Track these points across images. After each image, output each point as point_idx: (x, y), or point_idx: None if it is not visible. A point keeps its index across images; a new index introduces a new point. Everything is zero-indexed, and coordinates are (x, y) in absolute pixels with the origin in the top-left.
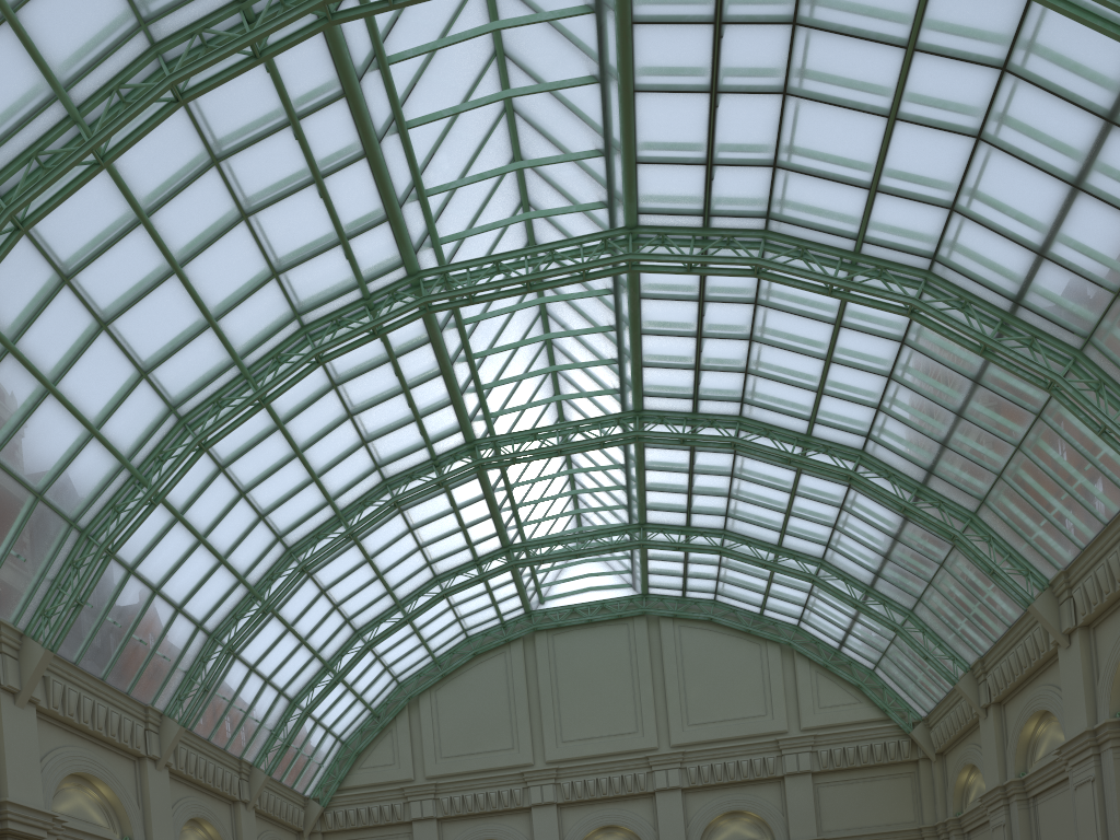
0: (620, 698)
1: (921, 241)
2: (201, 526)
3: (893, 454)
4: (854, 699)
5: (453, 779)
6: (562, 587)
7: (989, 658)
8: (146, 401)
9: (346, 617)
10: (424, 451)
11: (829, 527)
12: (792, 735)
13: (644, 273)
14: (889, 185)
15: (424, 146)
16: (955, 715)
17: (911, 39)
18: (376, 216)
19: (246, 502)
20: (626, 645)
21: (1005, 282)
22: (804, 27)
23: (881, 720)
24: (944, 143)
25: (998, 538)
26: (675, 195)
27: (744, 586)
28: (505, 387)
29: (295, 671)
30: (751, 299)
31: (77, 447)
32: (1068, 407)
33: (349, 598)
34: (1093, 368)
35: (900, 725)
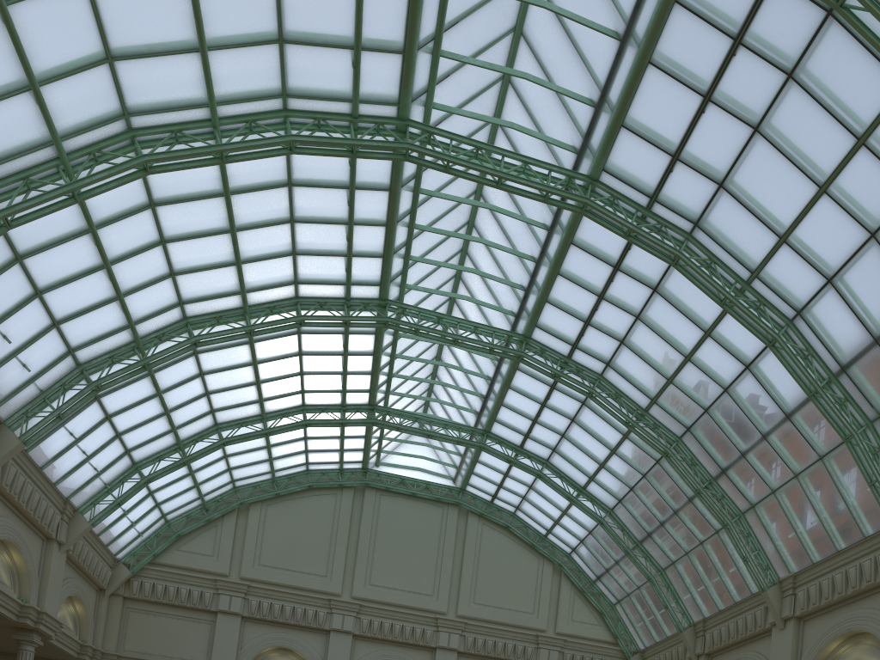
0: (425, 564)
1: (797, 295)
2: (111, 252)
3: (701, 449)
4: (597, 622)
5: (265, 586)
6: (396, 459)
7: (710, 621)
8: (101, 89)
9: (212, 407)
10: (342, 288)
11: (628, 487)
12: (549, 635)
13: (584, 224)
14: (796, 241)
15: (454, 9)
16: (669, 655)
17: (865, 135)
18: (395, 43)
19: (163, 252)
20: (438, 524)
21: (842, 351)
22: (795, 83)
23: (611, 643)
24: (848, 228)
25: (754, 536)
26: (638, 169)
27: (542, 510)
28: (423, 269)
29: (149, 437)
30: (653, 285)
31: (6, 91)
32: (855, 458)
33: (222, 391)
34: (876, 437)
35: (624, 651)
